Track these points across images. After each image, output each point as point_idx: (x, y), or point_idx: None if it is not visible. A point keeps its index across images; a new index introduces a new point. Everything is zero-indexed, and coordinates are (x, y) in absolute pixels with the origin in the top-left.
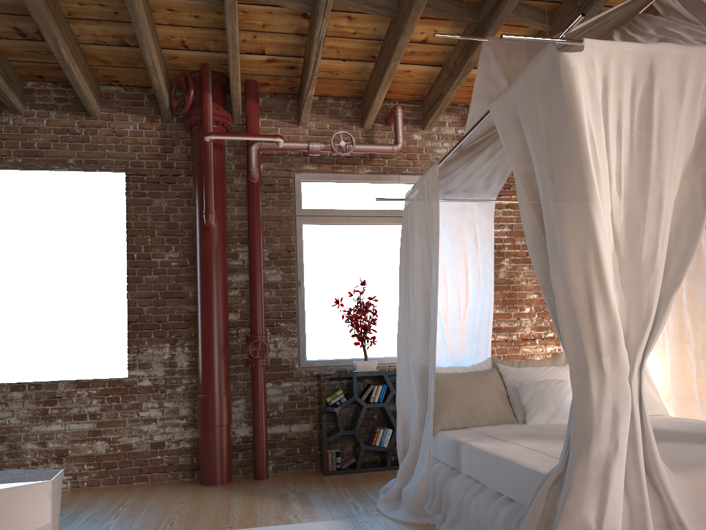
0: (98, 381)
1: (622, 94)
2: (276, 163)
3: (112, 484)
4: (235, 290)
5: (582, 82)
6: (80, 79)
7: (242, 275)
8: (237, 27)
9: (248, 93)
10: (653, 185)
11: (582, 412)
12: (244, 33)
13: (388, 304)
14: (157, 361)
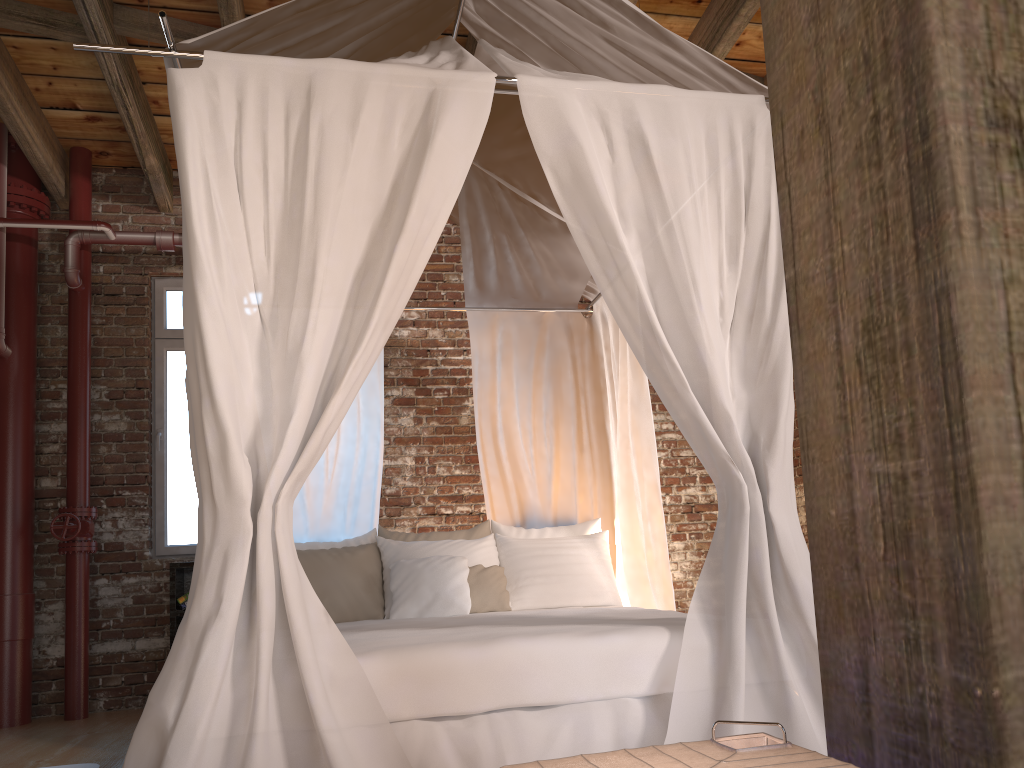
0: None
1: (267, 125)
2: (123, 264)
3: None
4: (54, 444)
5: (195, 108)
6: None
7: (66, 423)
8: None
9: (73, 165)
10: (307, 248)
11: (197, 562)
12: (32, 78)
13: None
14: None
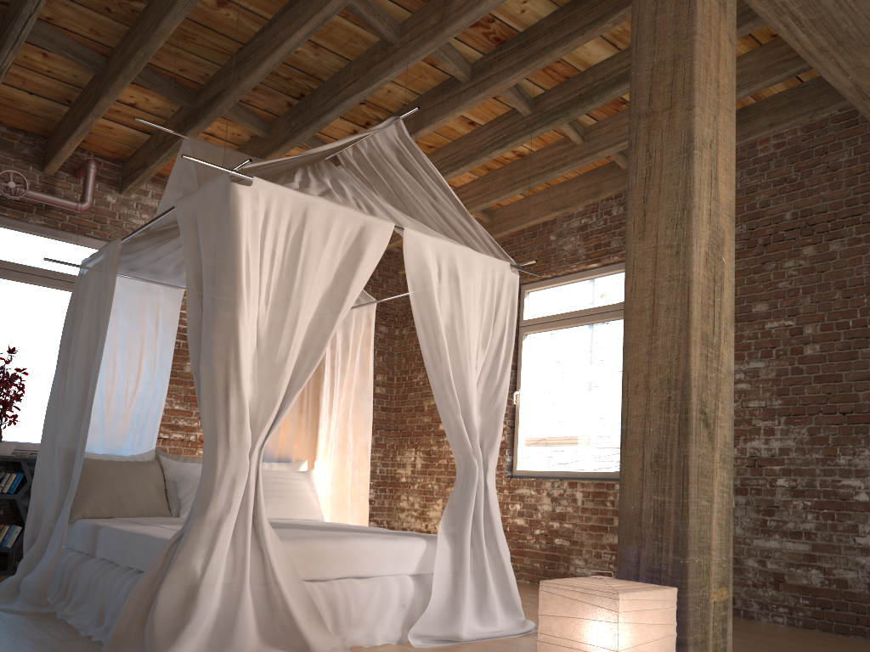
0: None
1: (279, 227)
2: None
3: None
4: None
5: (246, 210)
6: None
7: None
8: None
9: None
10: (293, 305)
11: (208, 479)
12: None
13: (42, 381)
14: None
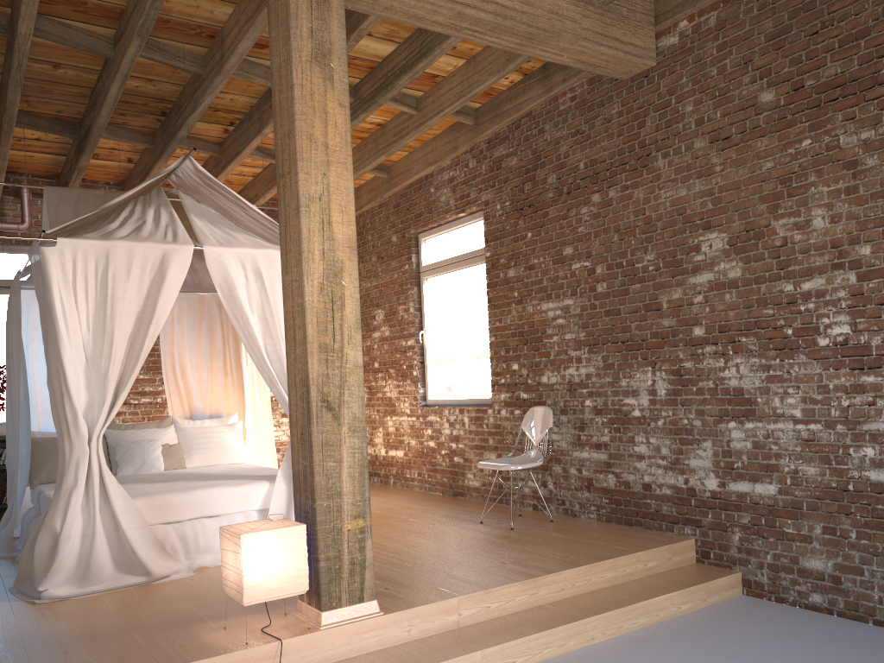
0: None
1: (87, 271)
2: None
3: None
4: None
5: (55, 265)
6: None
7: None
8: None
9: None
10: (109, 328)
11: (62, 464)
12: None
13: None
14: None
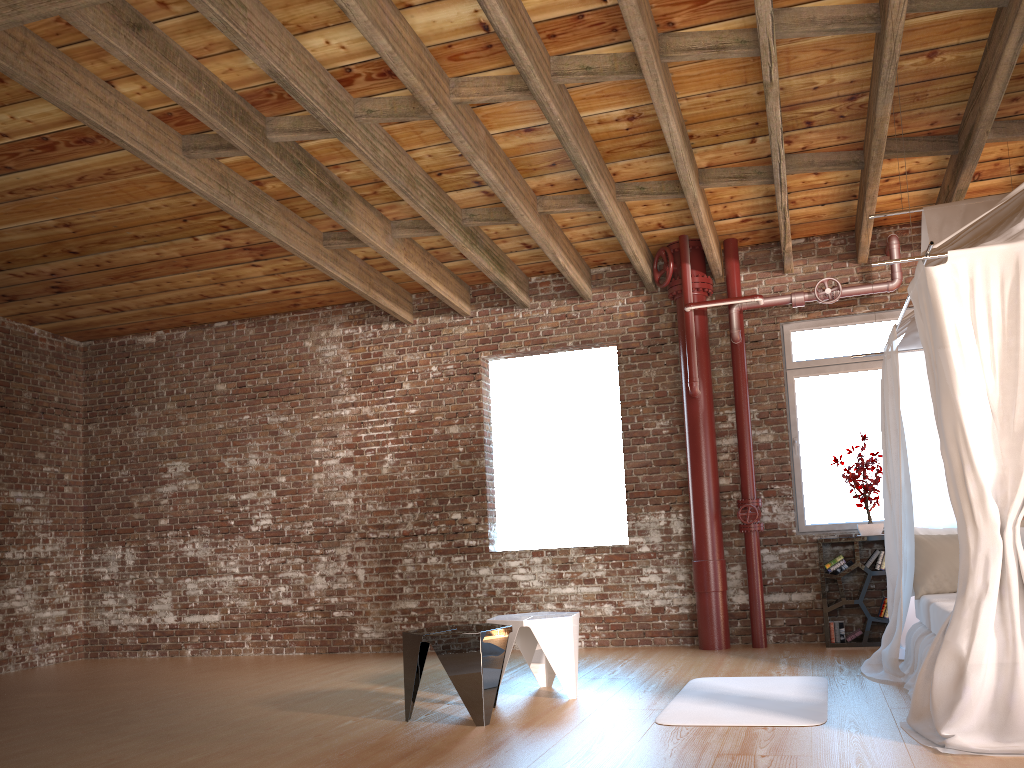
0: (602, 548)
1: (989, 290)
2: (761, 317)
3: (619, 645)
4: (725, 453)
5: (945, 289)
6: (574, 275)
7: (731, 438)
8: (702, 215)
9: (727, 252)
10: (1023, 366)
11: (964, 561)
12: (714, 206)
13: None
14: (654, 528)
